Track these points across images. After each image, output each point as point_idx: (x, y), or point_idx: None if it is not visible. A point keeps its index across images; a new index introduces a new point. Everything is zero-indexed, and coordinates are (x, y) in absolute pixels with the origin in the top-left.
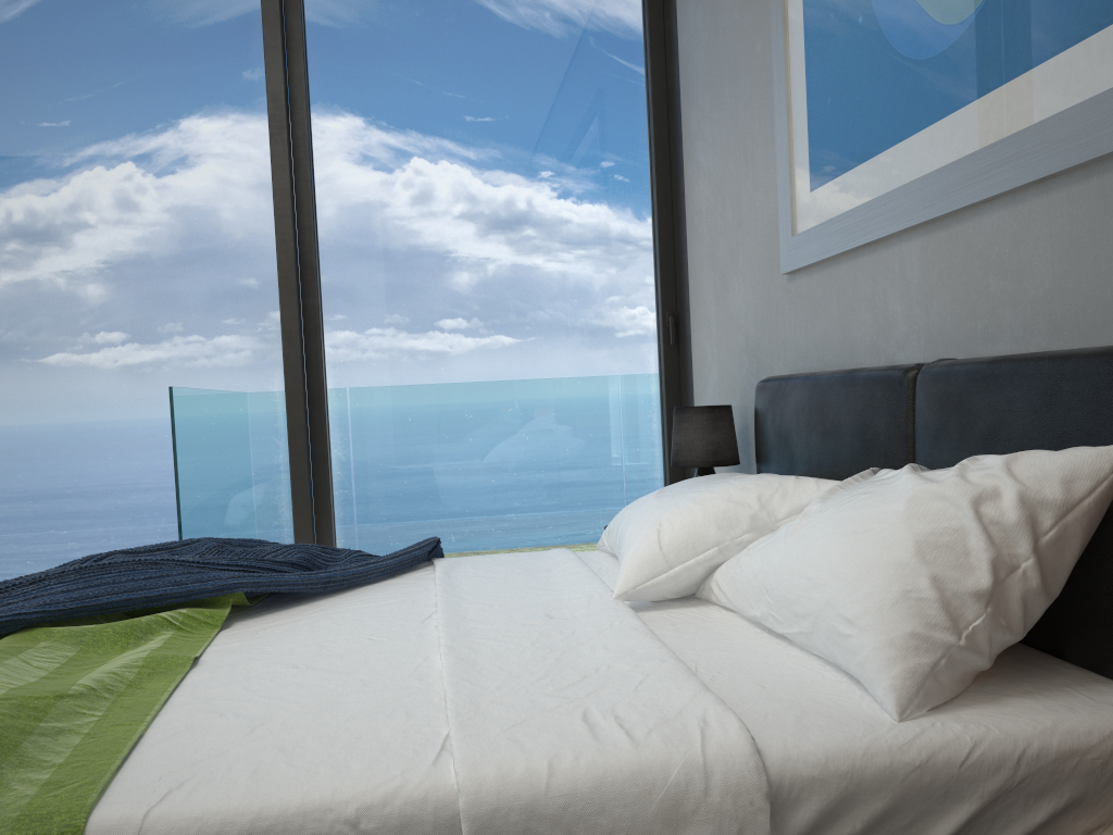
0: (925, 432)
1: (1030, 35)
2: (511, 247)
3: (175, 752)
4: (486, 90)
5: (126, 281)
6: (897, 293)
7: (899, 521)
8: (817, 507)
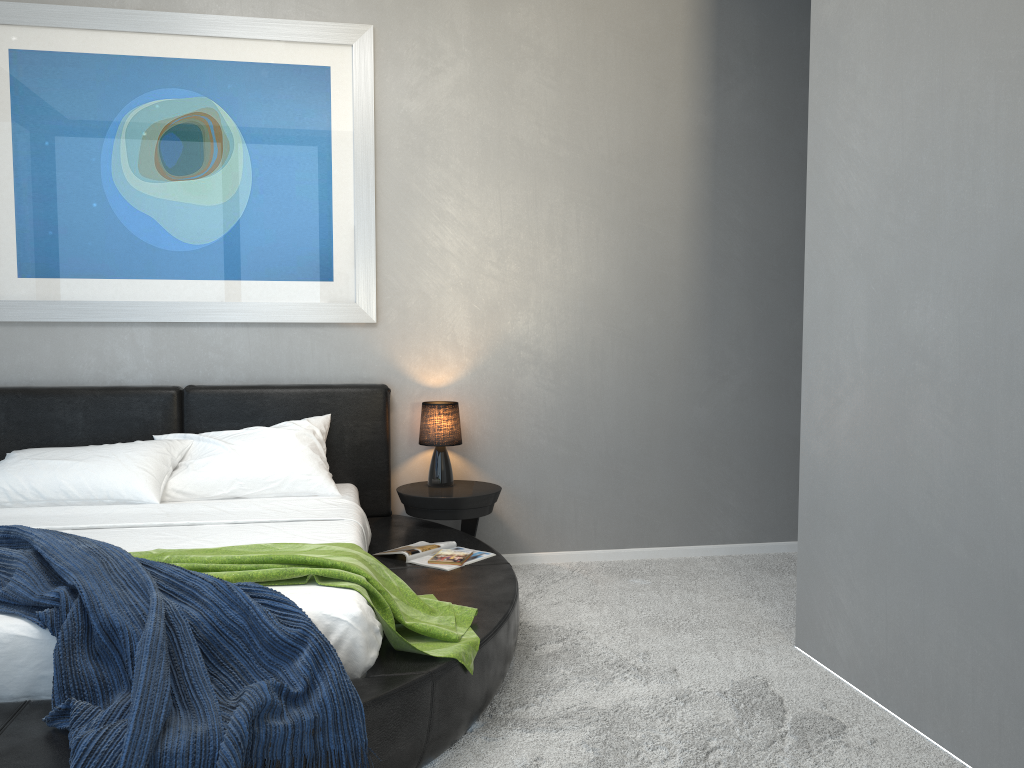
0: (200, 416)
1: (244, 269)
2: None
3: (302, 542)
4: None
5: None
6: (127, 350)
7: (299, 443)
8: (236, 446)
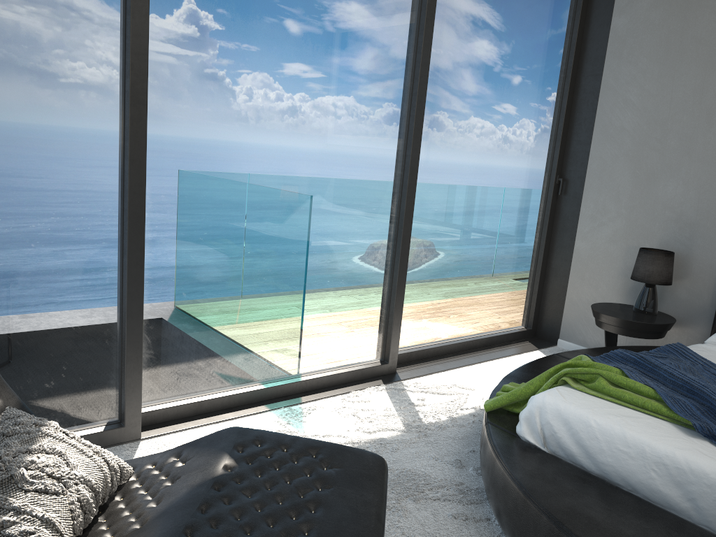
0: None
1: None
2: (503, 123)
3: None
4: (511, 14)
5: (323, 114)
6: None
7: None
8: None
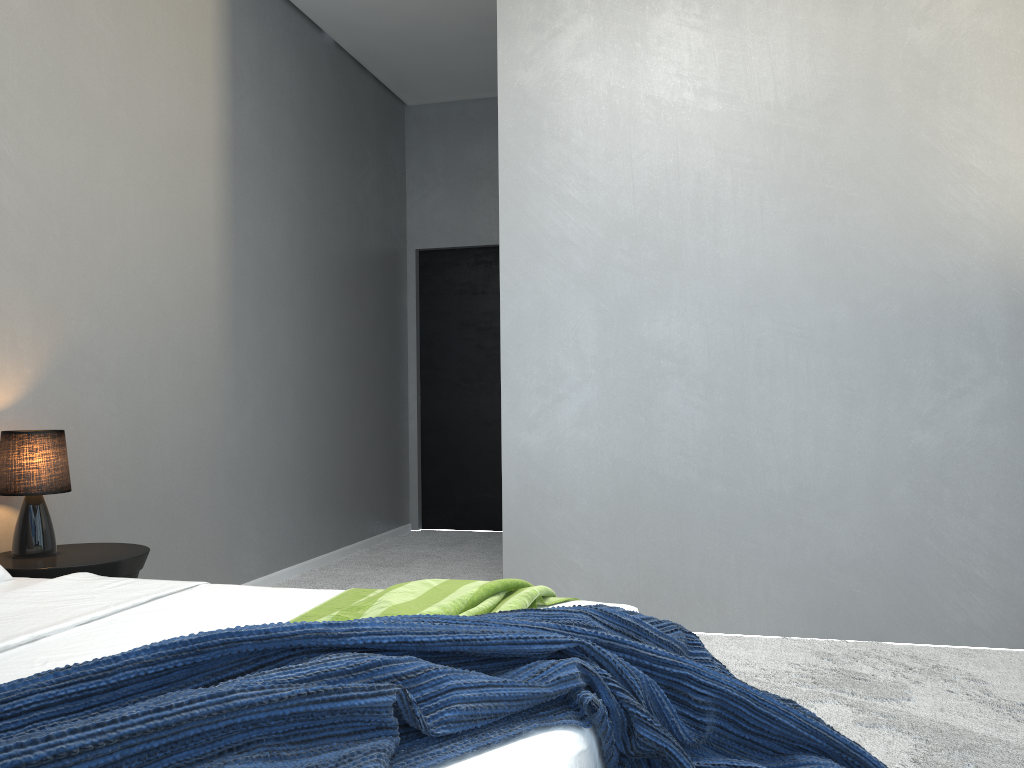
0: None
1: None
2: None
3: (302, 603)
4: None
5: None
6: None
7: None
8: None
